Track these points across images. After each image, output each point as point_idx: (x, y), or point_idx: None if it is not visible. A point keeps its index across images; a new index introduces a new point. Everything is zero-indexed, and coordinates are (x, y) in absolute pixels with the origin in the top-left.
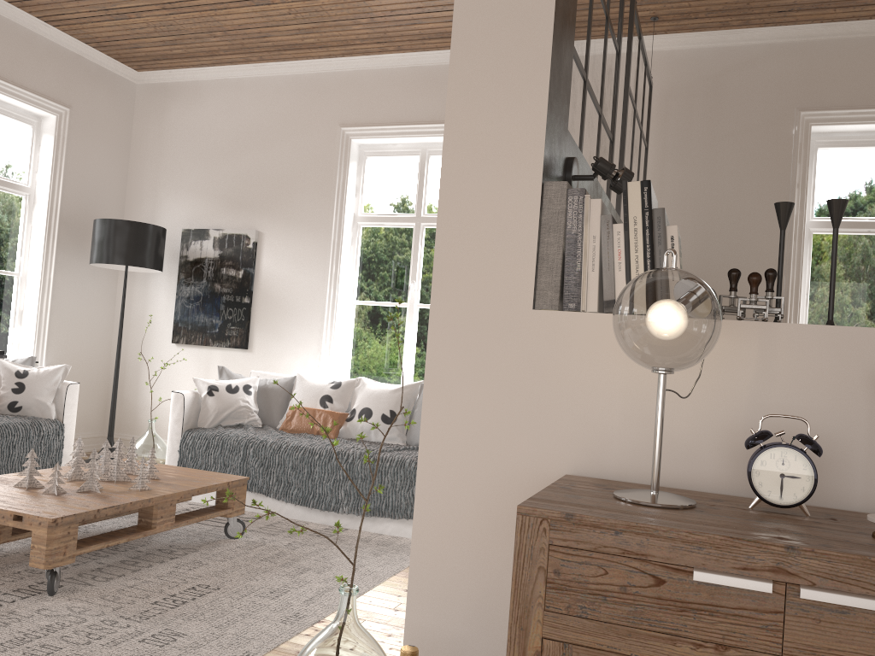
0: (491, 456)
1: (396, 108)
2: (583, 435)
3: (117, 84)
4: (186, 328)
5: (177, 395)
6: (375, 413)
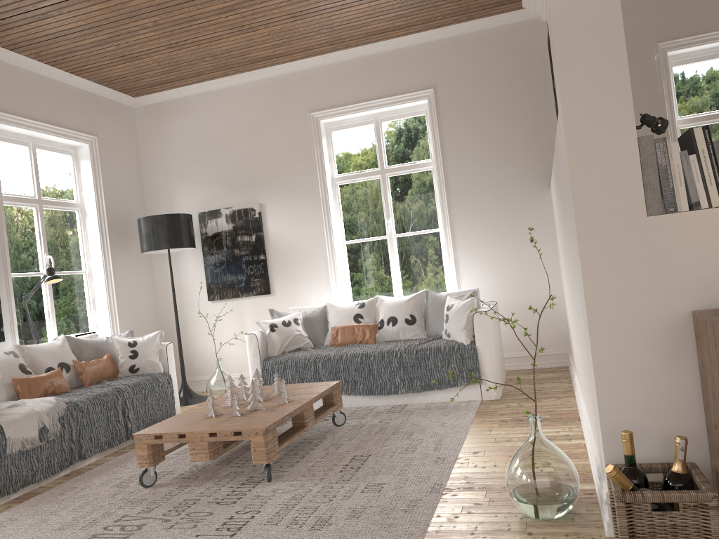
0: (637, 310)
1: (351, 91)
2: (696, 285)
3: (122, 110)
4: (218, 287)
5: (250, 336)
6: (399, 319)
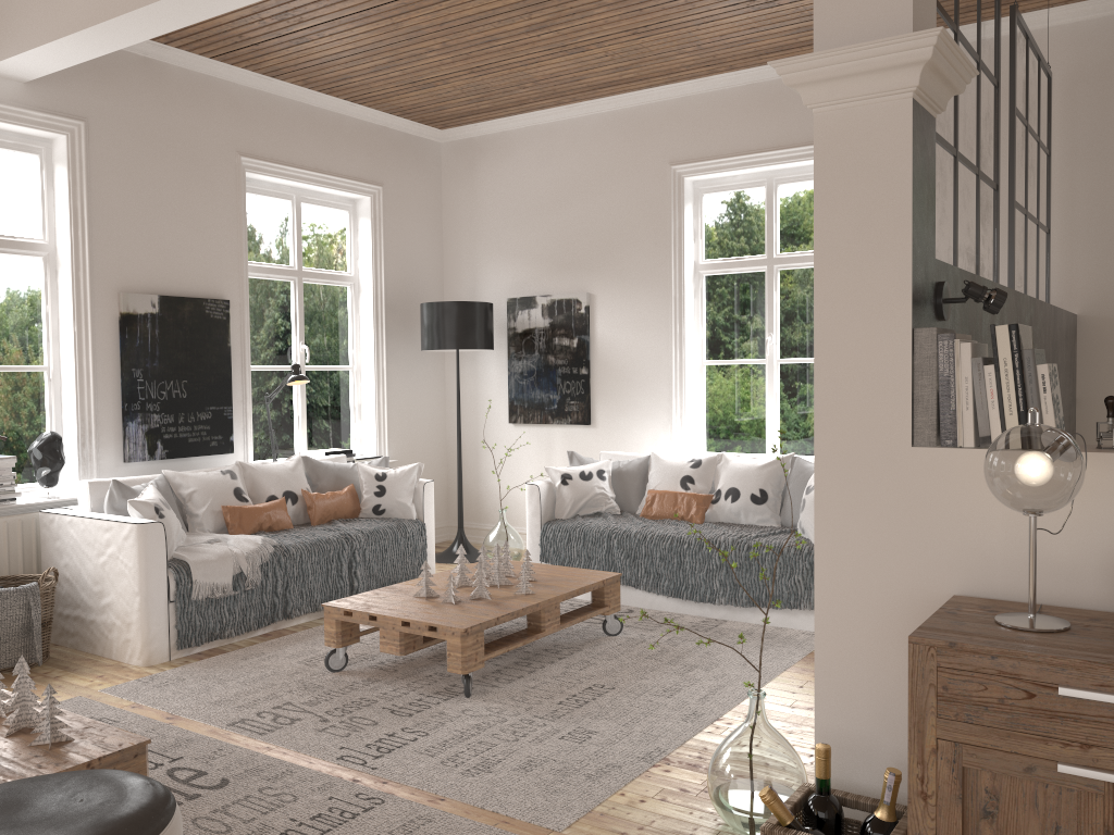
0: (882, 579)
1: (734, 136)
2: (967, 559)
3: (422, 148)
4: (522, 406)
5: (531, 487)
6: (743, 494)
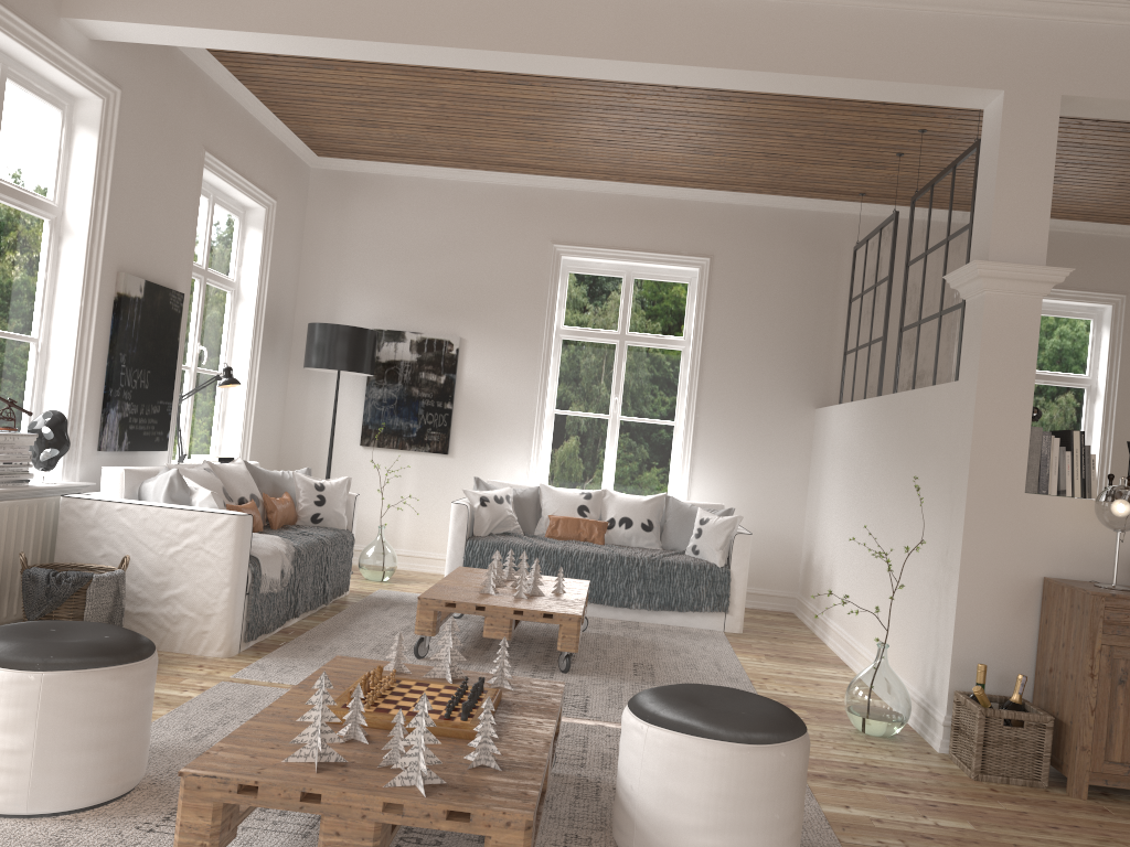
0: (1001, 568)
1: (611, 233)
2: (1049, 557)
3: (301, 169)
4: (378, 431)
5: (460, 507)
6: (635, 522)
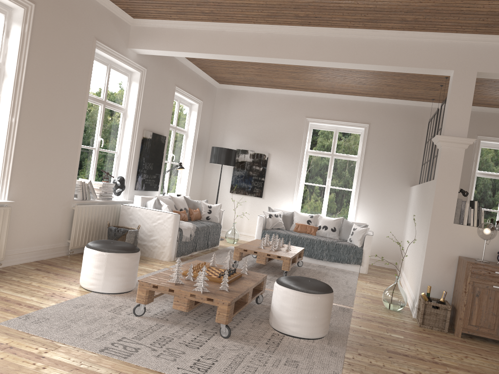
0: (442, 251)
1: (329, 113)
2: (462, 248)
3: (213, 89)
4: (236, 187)
5: (261, 217)
6: (328, 228)
